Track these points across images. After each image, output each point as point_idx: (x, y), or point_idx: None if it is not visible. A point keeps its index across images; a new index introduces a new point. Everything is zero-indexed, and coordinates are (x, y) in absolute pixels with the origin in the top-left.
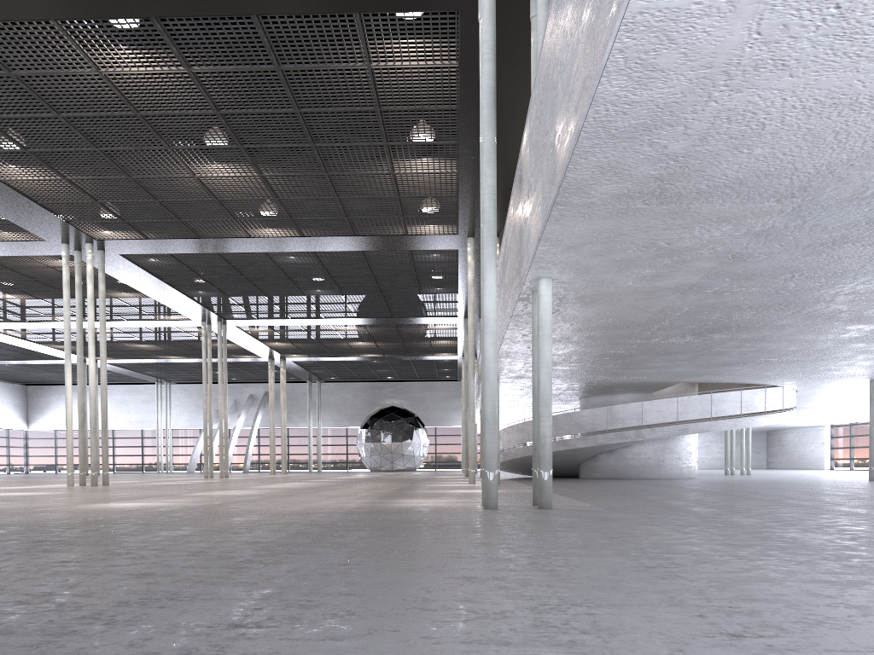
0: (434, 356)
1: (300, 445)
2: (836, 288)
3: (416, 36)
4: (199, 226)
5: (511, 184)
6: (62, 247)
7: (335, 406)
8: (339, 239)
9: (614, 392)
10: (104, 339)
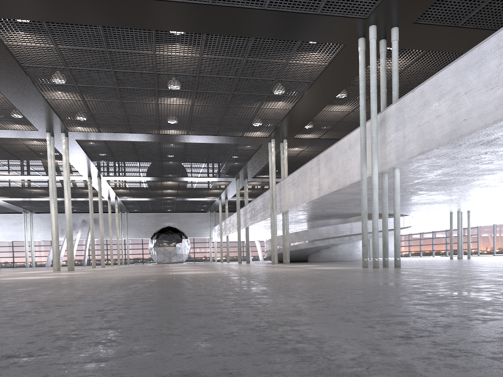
0: (204, 198)
1: (114, 249)
2: (495, 175)
3: (318, 52)
4: (135, 127)
5: (312, 116)
6: (47, 134)
7: (135, 226)
8: (206, 137)
9: (330, 218)
10: (70, 187)
